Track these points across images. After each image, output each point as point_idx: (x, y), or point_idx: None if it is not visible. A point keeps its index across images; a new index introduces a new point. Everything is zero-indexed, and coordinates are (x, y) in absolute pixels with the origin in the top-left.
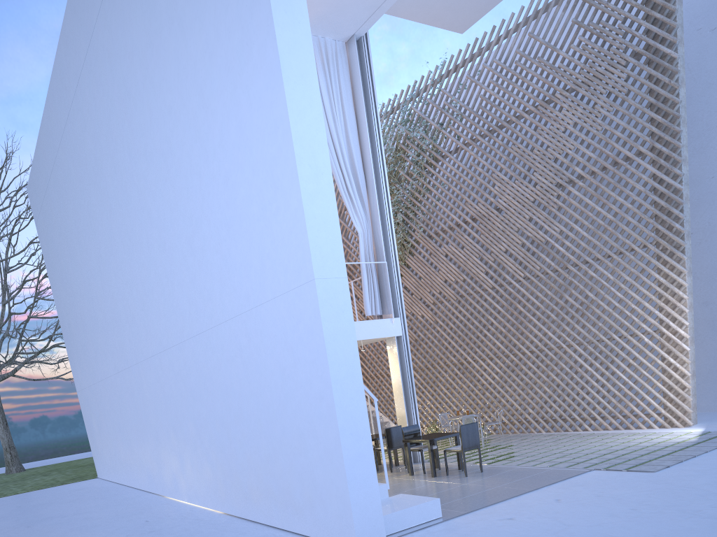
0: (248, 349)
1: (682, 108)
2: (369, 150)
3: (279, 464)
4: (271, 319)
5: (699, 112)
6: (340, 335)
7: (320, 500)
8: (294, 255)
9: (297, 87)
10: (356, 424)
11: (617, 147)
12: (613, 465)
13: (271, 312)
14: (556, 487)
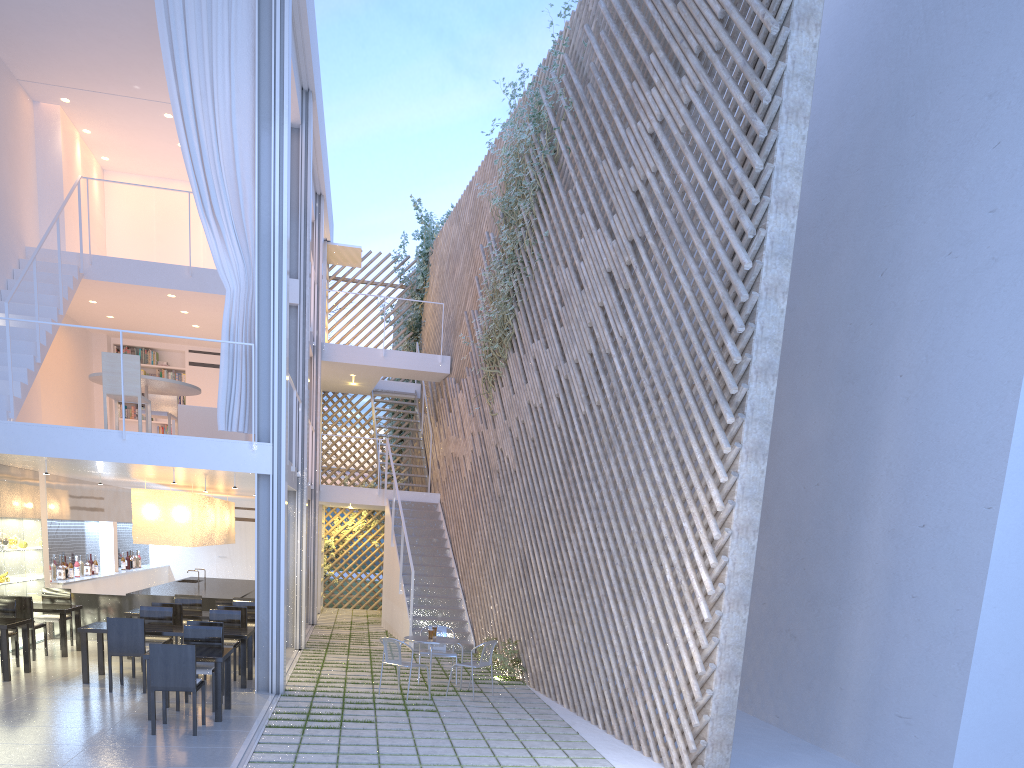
0: None
1: (793, 79)
2: (255, 147)
3: None
4: None
5: (959, 100)
6: None
7: None
8: None
9: None
10: None
11: (692, 166)
12: None
13: None
14: None
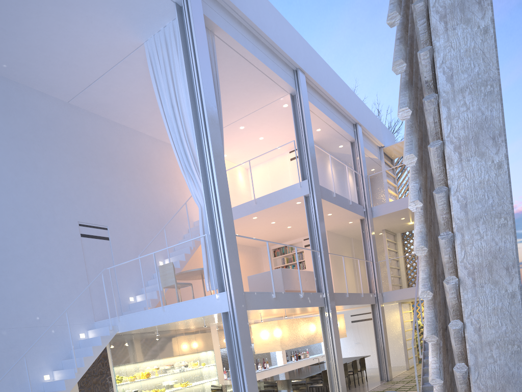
0: None
1: None
2: (192, 118)
3: None
4: None
5: None
6: None
7: None
8: None
9: None
10: None
11: None
12: None
13: None
14: None
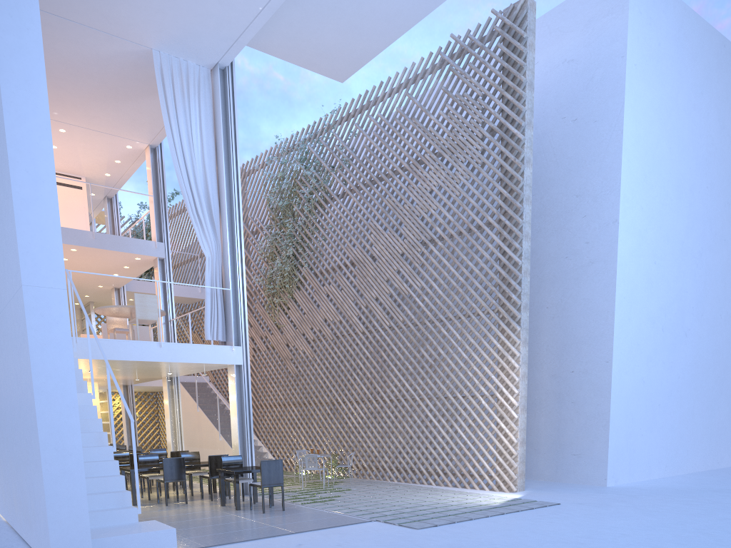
0: (4, 351)
1: (526, 186)
2: (223, 177)
3: (21, 474)
4: (10, 322)
5: (560, 194)
6: (51, 346)
7: (37, 514)
8: (14, 259)
9: (19, 91)
10: (64, 439)
11: (471, 213)
12: (397, 518)
13: (9, 315)
14: (320, 532)
